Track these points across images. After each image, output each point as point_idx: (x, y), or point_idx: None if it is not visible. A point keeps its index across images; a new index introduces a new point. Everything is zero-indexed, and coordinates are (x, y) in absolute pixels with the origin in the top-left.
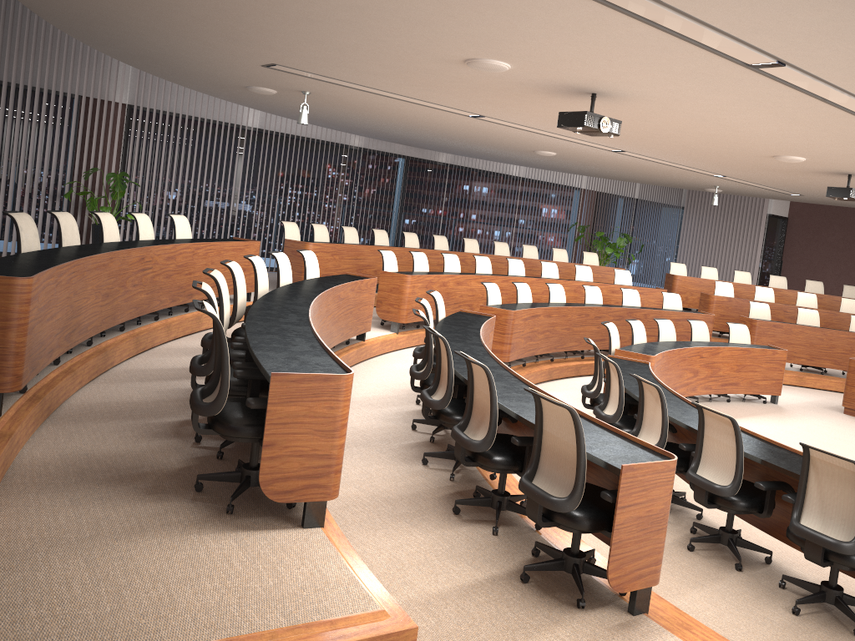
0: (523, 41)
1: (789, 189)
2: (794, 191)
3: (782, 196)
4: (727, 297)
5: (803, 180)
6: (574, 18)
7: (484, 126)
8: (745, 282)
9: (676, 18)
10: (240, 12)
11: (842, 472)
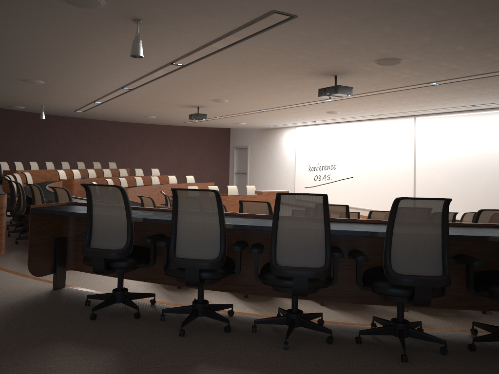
0: (450, 63)
1: (96, 109)
2: (93, 110)
3: (58, 111)
4: (80, 179)
5: (146, 107)
6: (495, 66)
7: (127, 67)
8: (36, 168)
9: (498, 74)
10: (494, 17)
11: (469, 217)
